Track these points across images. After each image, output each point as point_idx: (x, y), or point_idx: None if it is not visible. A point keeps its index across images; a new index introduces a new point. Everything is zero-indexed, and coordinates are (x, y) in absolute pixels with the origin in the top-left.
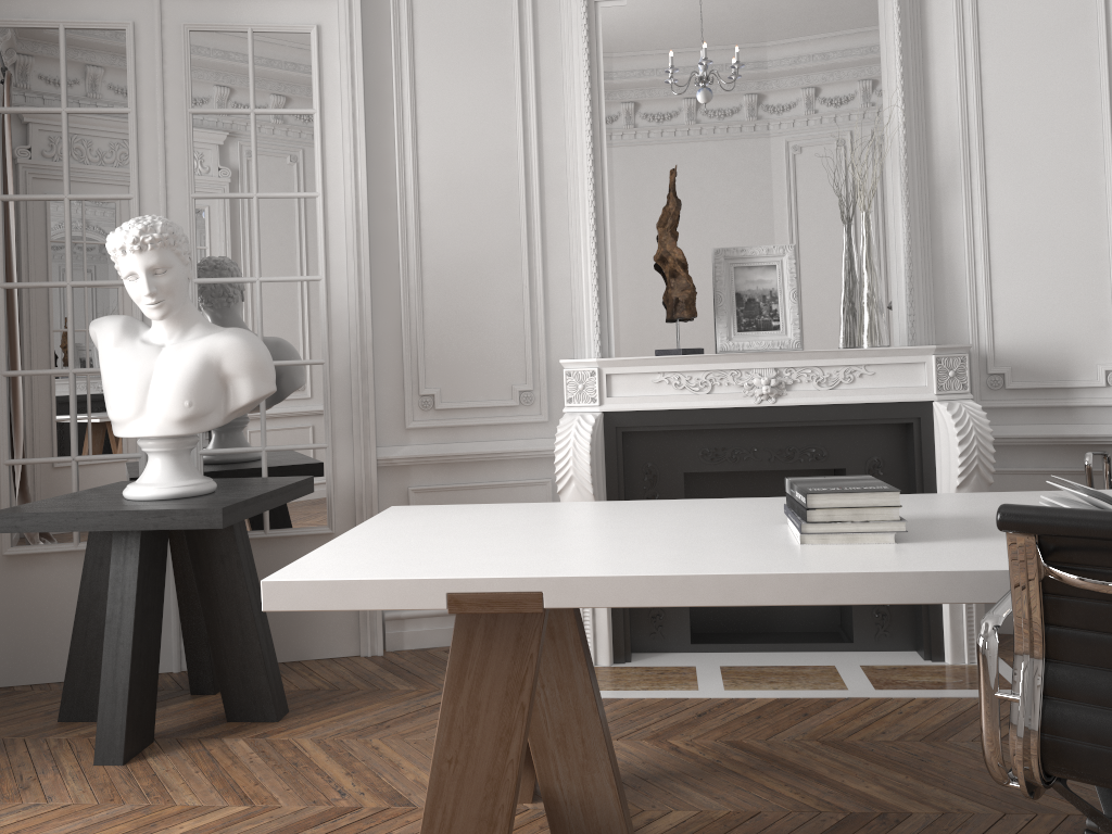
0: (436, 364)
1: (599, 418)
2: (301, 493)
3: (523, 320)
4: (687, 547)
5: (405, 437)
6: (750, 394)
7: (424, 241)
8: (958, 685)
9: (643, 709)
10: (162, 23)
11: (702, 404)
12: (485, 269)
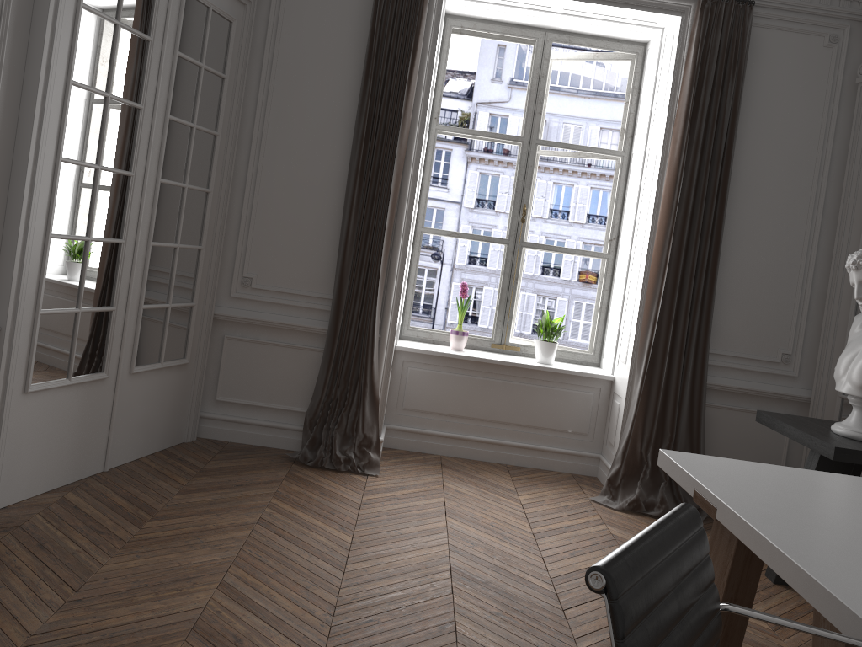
0: None
1: None
2: None
3: None
4: (852, 546)
5: None
6: None
7: None
8: None
9: None
10: None
11: None
12: None
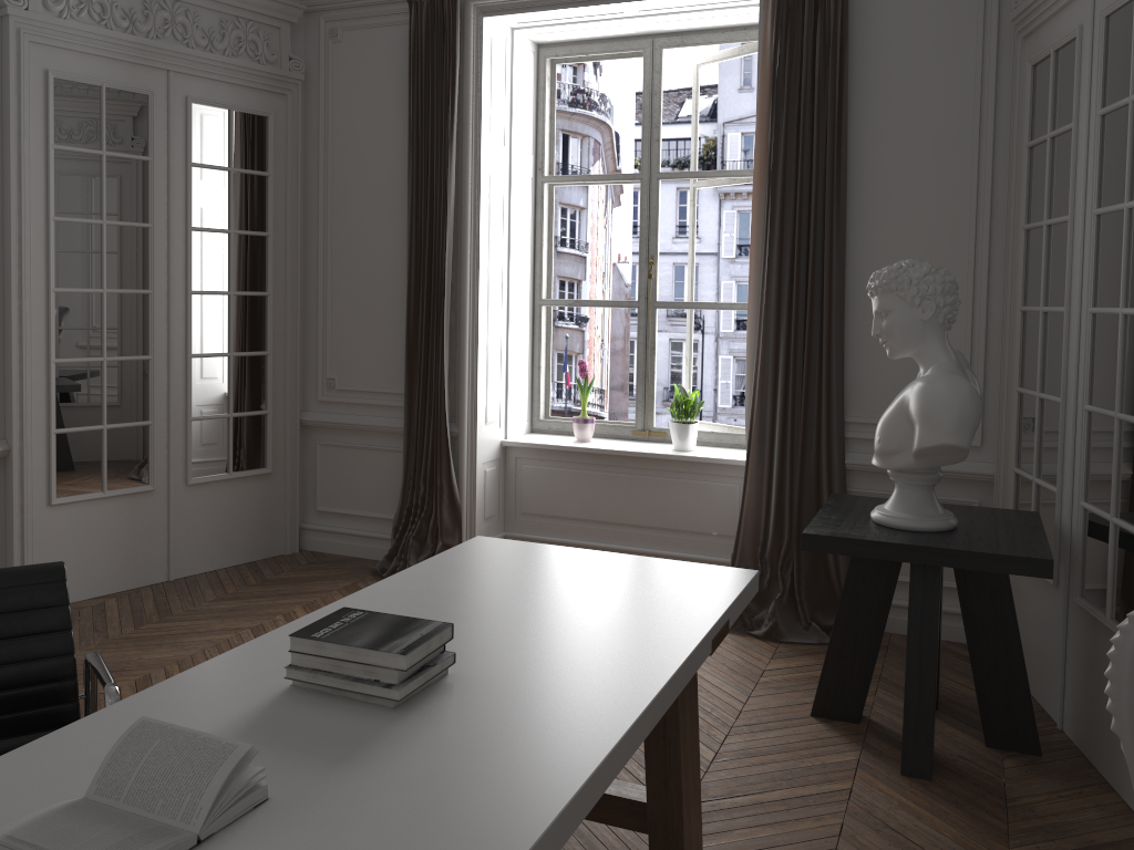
0: None
1: None
2: (1006, 569)
3: None
4: None
5: None
6: None
7: None
8: None
9: None
10: (1094, 17)
11: None
12: None
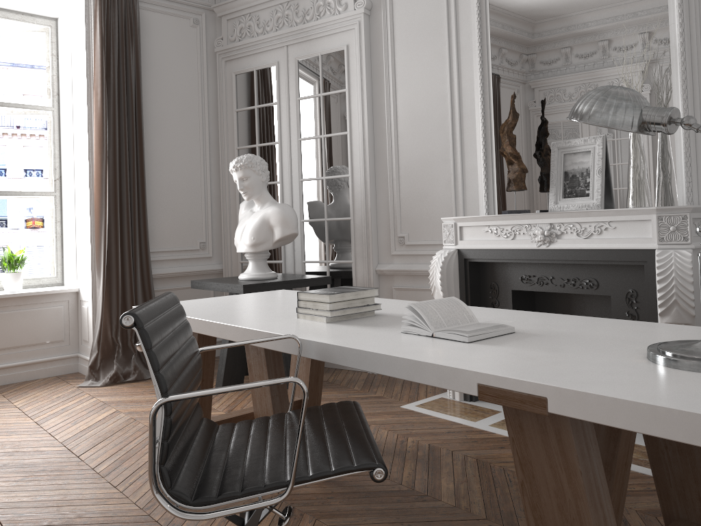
0: (406, 219)
1: (452, 253)
2: (317, 283)
3: (451, 194)
4: (263, 314)
5: (391, 259)
6: (534, 241)
7: (399, 152)
8: (636, 461)
9: (429, 422)
10: (288, 59)
11: (506, 246)
12: (431, 165)
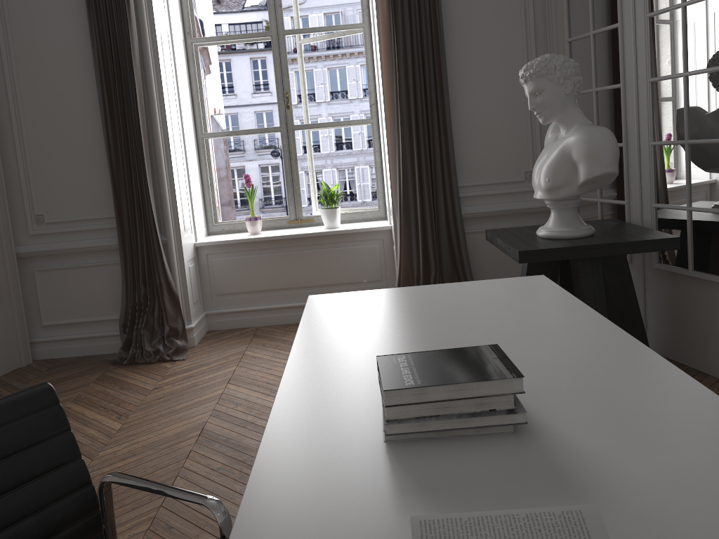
0: None
1: None
2: (652, 249)
3: None
4: (376, 363)
5: None
6: None
7: None
8: None
9: None
10: None
11: None
12: None
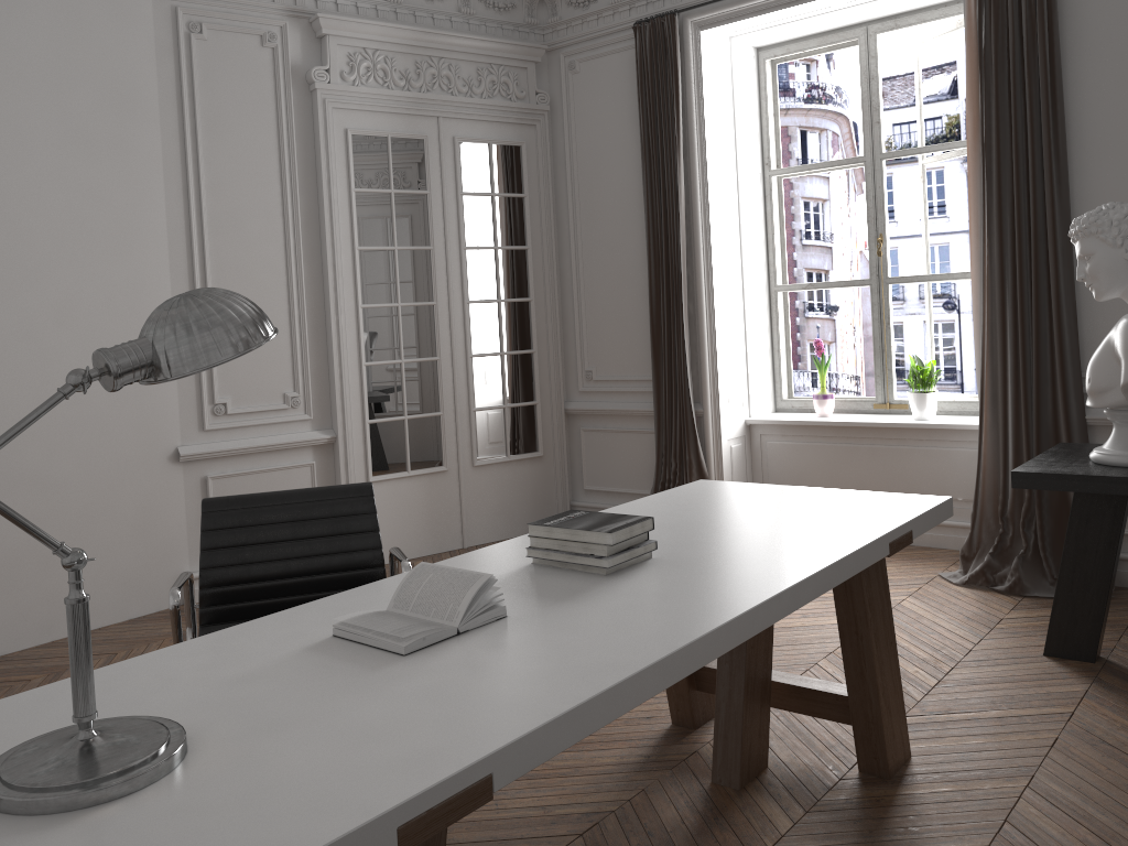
0: None
1: None
2: None
3: None
4: None
5: None
6: None
7: None
8: None
9: None
10: None
11: None
12: None
